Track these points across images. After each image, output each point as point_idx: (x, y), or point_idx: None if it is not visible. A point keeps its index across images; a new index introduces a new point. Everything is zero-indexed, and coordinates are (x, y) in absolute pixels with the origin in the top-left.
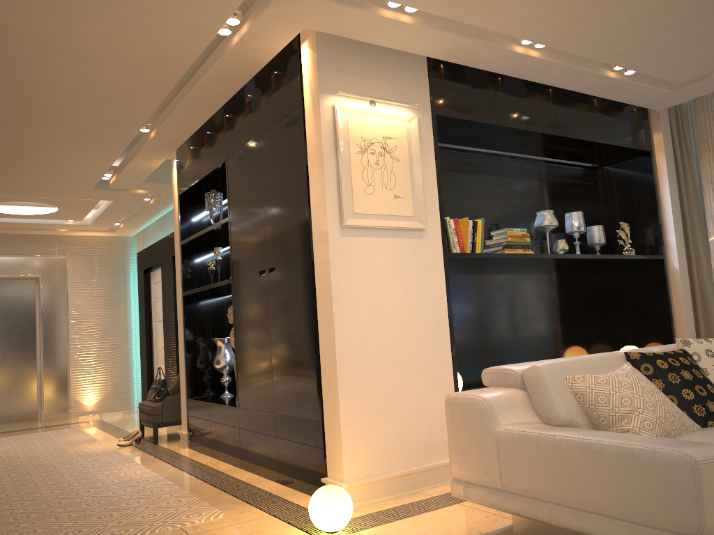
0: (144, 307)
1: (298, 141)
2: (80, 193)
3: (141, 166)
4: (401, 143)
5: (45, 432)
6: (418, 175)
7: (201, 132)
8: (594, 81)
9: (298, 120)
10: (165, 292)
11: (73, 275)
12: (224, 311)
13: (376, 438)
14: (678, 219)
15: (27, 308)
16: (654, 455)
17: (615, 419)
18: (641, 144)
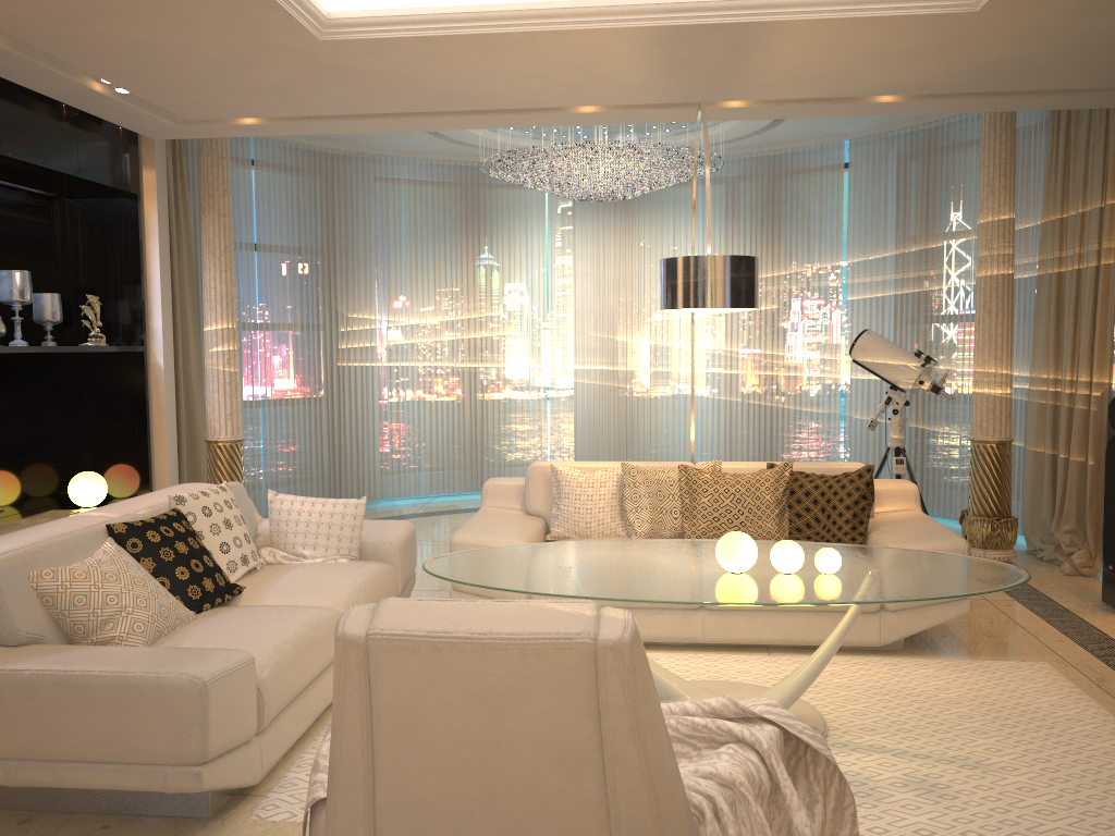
0: None
1: None
2: None
3: None
4: None
5: None
6: None
7: None
8: (70, 89)
9: None
10: None
11: None
12: None
13: None
14: (168, 296)
15: None
16: (158, 683)
17: (97, 624)
18: (127, 183)
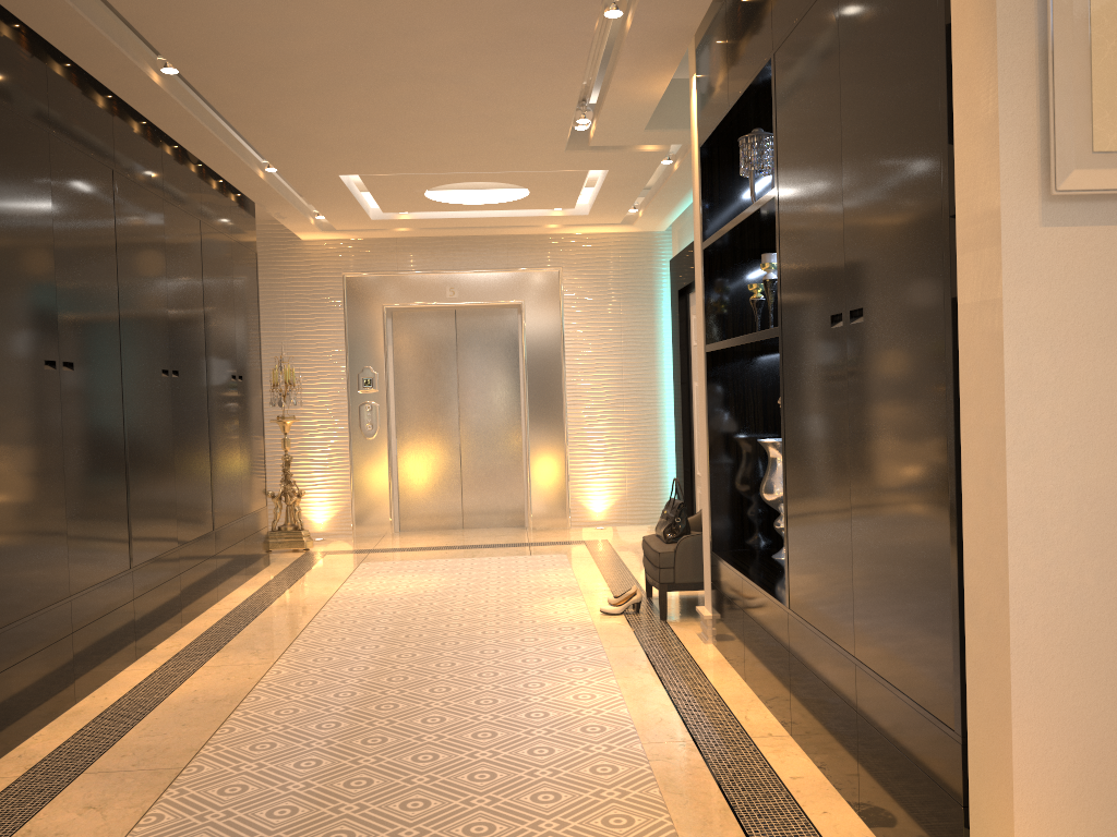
0: (679, 356)
1: None
2: (548, 160)
3: (632, 97)
4: None
5: (518, 557)
6: None
7: (731, 3)
8: None
9: None
10: None
11: (571, 300)
12: None
13: None
14: None
15: (507, 353)
16: None
17: None
18: None
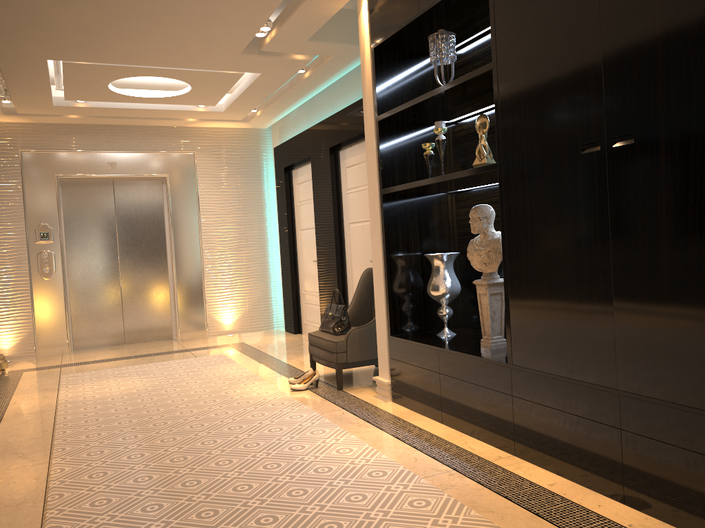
0: (286, 212)
1: None
2: (224, 60)
3: (318, 9)
4: None
5: (189, 359)
6: None
7: None
8: None
9: None
10: (318, 193)
11: (203, 175)
12: (433, 215)
13: None
14: None
15: (155, 213)
16: None
17: None
18: None
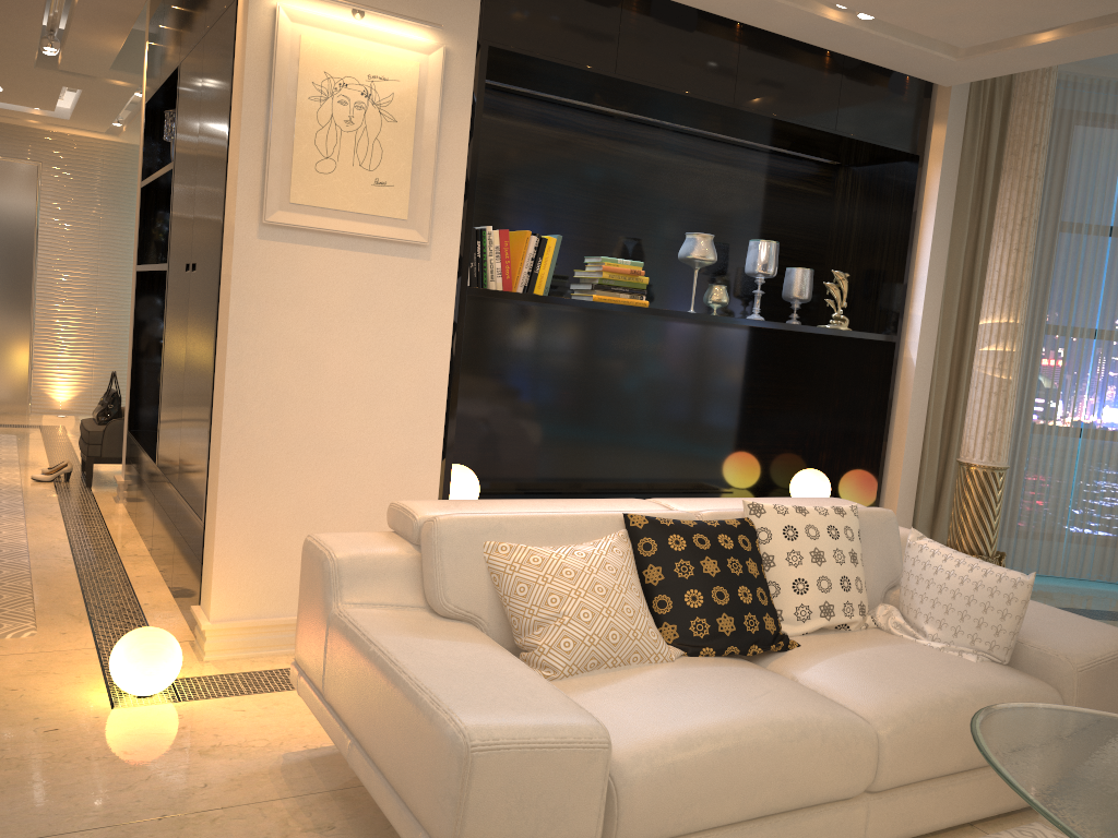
0: None
1: (229, 60)
2: (19, 70)
3: (92, 45)
4: (404, 91)
5: None
6: (429, 150)
7: (167, 4)
8: (804, 23)
9: (232, 24)
10: None
11: (49, 196)
12: None
13: (279, 563)
14: (937, 279)
15: None
16: (431, 720)
17: (529, 624)
18: (904, 141)
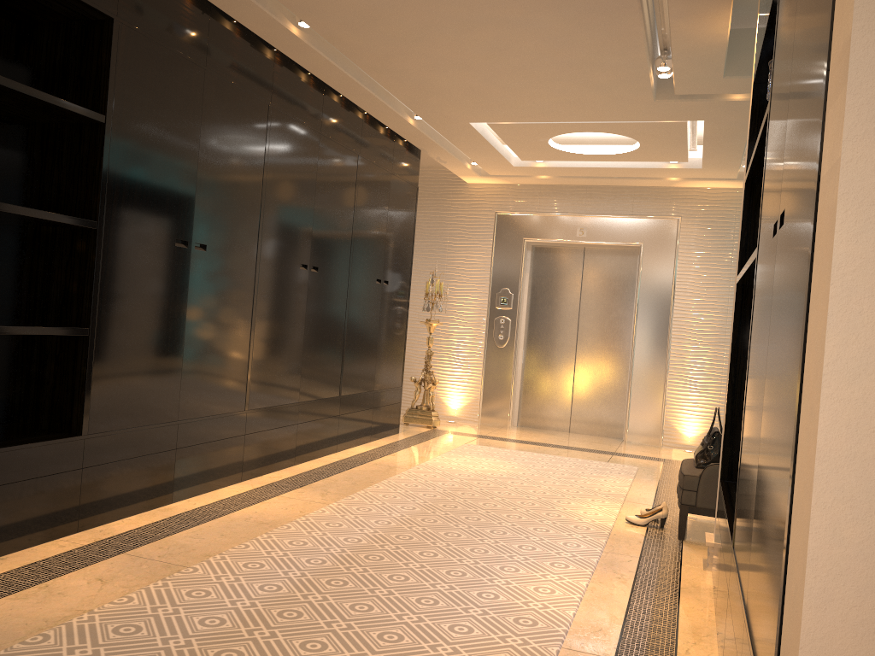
0: None
1: None
2: (642, 109)
3: (697, 39)
4: None
5: (594, 461)
6: None
7: None
8: None
9: None
10: None
11: (685, 246)
12: None
13: None
14: None
15: (624, 288)
16: None
17: None
18: None
